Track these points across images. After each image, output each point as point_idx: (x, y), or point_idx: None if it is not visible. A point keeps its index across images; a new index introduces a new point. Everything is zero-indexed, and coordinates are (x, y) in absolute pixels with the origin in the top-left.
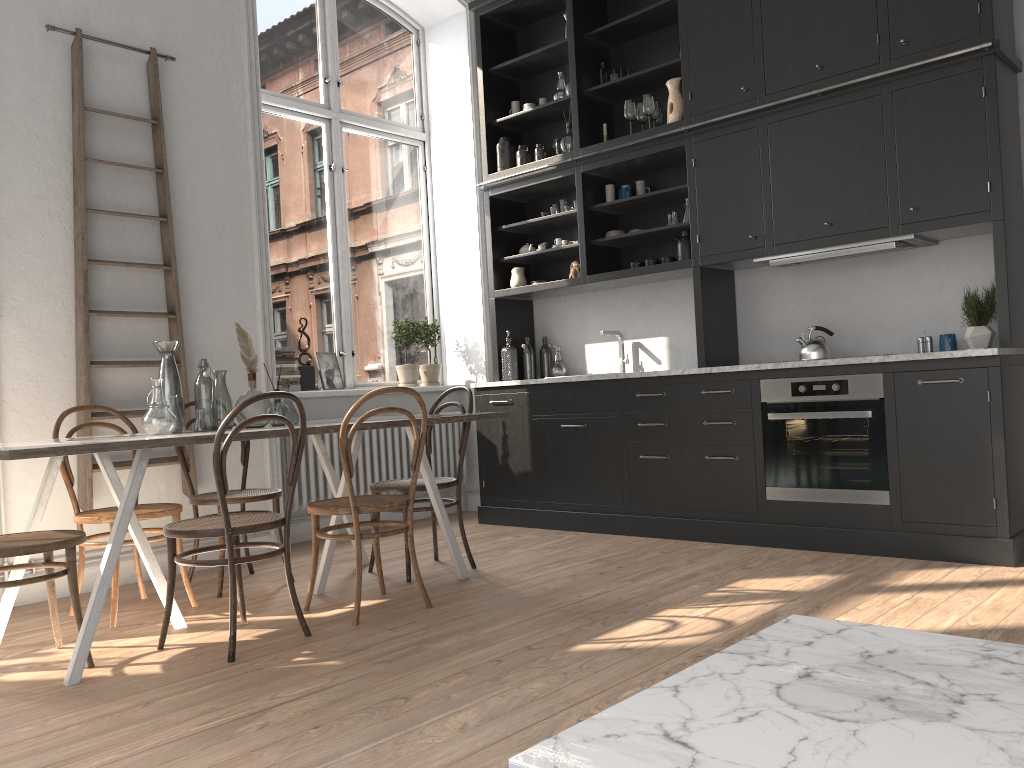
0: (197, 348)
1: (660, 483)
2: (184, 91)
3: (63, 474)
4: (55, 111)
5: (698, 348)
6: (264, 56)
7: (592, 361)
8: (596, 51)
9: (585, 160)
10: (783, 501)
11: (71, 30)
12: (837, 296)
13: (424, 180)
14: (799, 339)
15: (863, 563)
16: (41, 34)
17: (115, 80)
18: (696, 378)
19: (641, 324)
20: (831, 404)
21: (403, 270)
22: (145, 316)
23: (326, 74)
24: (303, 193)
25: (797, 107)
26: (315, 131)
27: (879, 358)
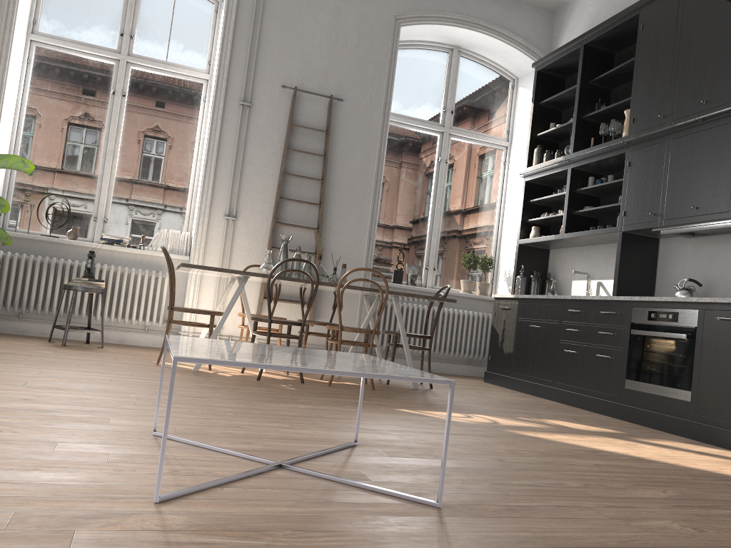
0: (329, 248)
1: (572, 369)
2: (346, 116)
3: (240, 294)
4: (279, 126)
5: (613, 285)
6: (408, 97)
7: (574, 292)
8: (598, 91)
9: (573, 160)
10: (633, 390)
11: (294, 87)
12: (717, 261)
13: (503, 170)
14: (675, 286)
15: (656, 434)
16: (279, 89)
17: (311, 111)
18: (600, 302)
19: (603, 270)
20: (667, 328)
21: (478, 224)
22: (303, 228)
23: (445, 106)
24: (419, 173)
25: (688, 128)
26: (432, 139)
27: (695, 299)
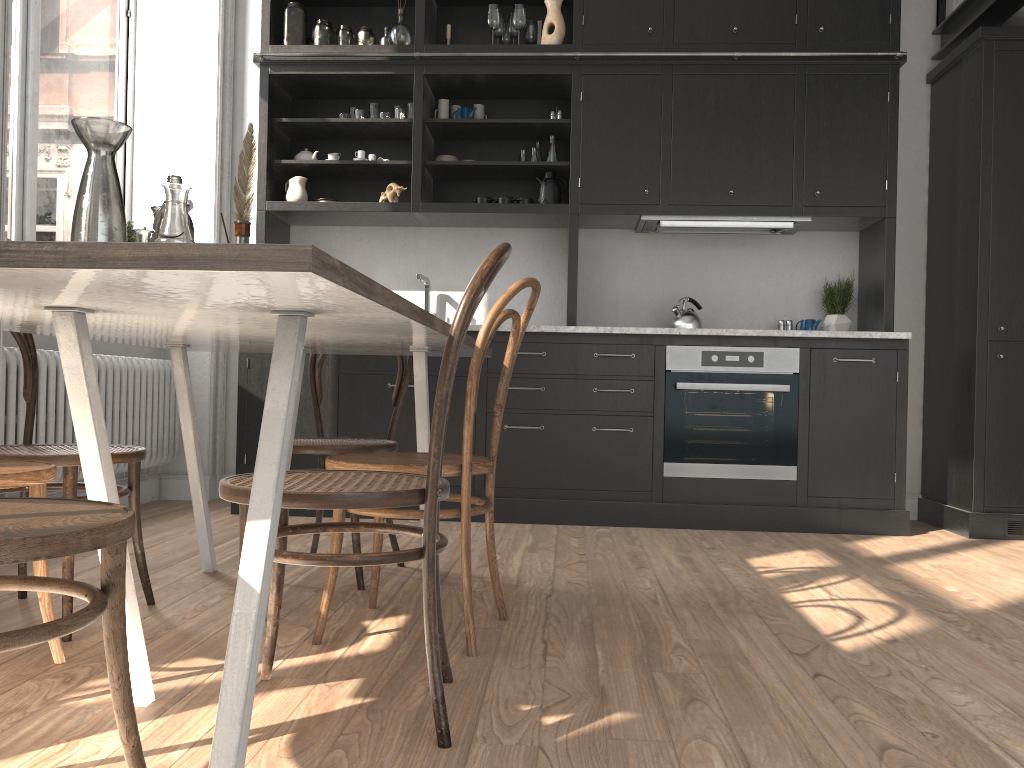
0: None
1: (529, 458)
2: None
3: None
4: None
5: (569, 306)
6: None
7: None
8: None
9: (434, 60)
10: (683, 478)
11: None
12: (690, 271)
13: (126, 30)
14: (676, 309)
15: (793, 538)
16: None
17: None
18: (588, 338)
19: (452, 274)
20: (744, 376)
21: None
22: None
23: None
24: None
25: (708, 65)
26: None
27: (801, 333)
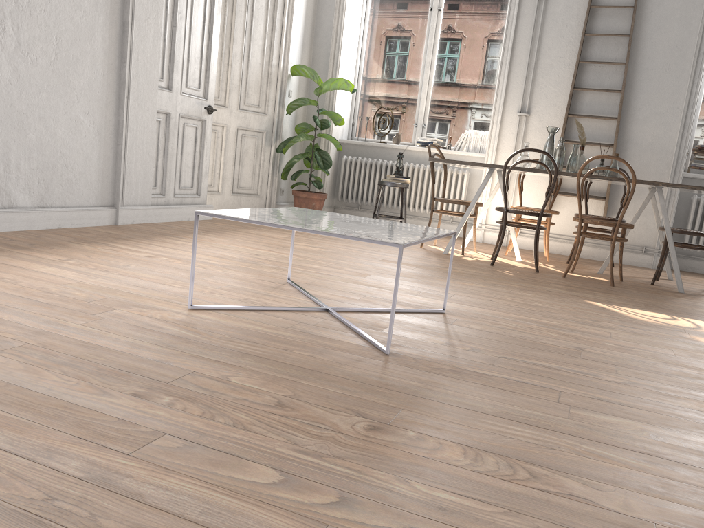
0: (632, 139)
1: None
2: None
3: (518, 187)
4: (578, 11)
5: None
6: None
7: None
8: None
9: None
10: None
11: None
12: None
13: None
14: None
15: None
16: None
17: None
18: None
19: None
20: None
21: None
22: (598, 118)
23: None
24: None
25: None
26: None
27: None
